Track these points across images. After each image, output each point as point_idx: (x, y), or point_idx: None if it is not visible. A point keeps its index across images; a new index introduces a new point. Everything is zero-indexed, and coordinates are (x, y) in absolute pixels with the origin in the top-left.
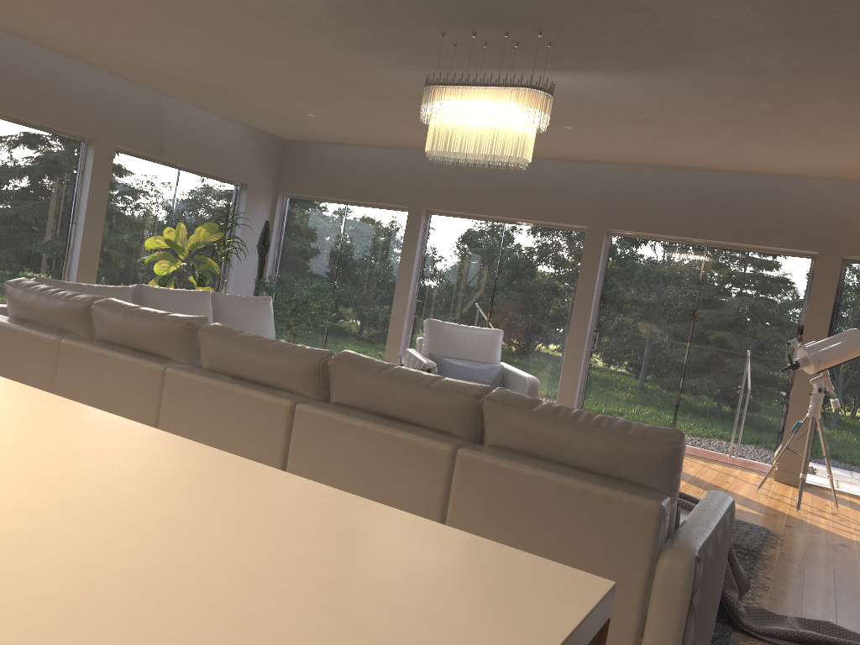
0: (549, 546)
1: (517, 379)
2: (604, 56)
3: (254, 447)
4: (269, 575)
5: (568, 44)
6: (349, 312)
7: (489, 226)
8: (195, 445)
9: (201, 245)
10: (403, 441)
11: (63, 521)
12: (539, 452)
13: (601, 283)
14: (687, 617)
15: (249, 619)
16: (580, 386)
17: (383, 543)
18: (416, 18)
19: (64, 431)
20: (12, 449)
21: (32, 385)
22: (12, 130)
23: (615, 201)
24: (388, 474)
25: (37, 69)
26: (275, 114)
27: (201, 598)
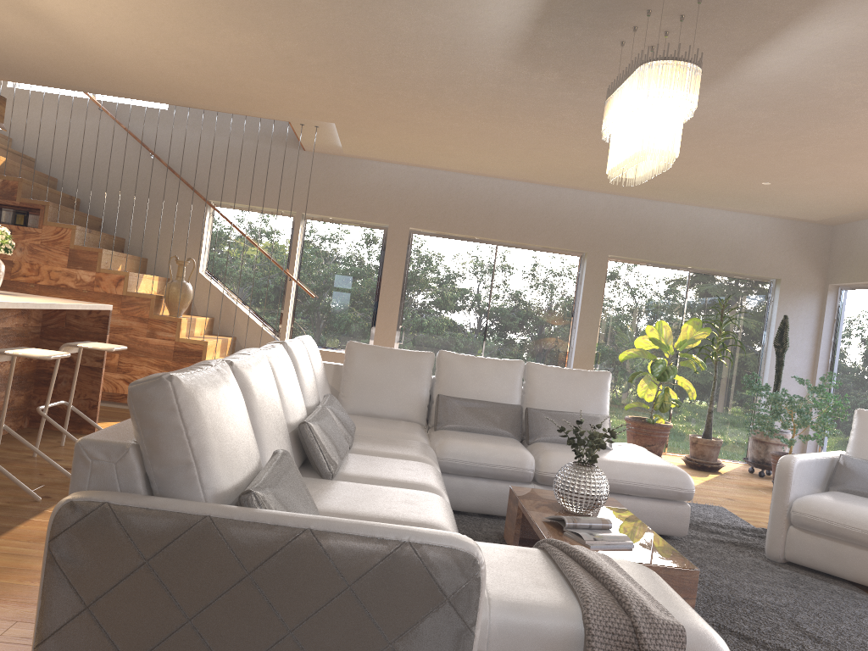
0: None
1: None
2: None
3: None
4: None
5: None
6: None
7: None
8: None
9: (691, 343)
10: None
11: None
12: None
13: None
14: (44, 565)
15: None
16: None
17: None
18: (579, 40)
19: None
20: None
21: None
22: (517, 254)
23: None
24: None
25: (531, 201)
26: (744, 193)
27: None
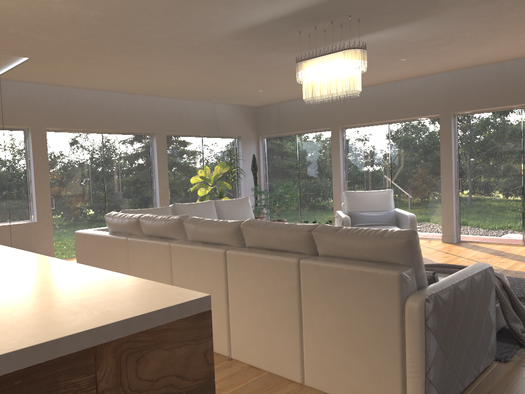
0: (350, 304)
1: (403, 217)
2: (394, 17)
3: (212, 276)
4: (61, 303)
5: (369, 17)
6: (310, 195)
7: (379, 128)
8: (94, 268)
9: (219, 175)
10: (274, 260)
11: (8, 296)
12: (342, 255)
13: (456, 147)
14: (425, 333)
15: (37, 314)
16: (456, 214)
17: (124, 291)
18: (281, 29)
19: (45, 270)
20: (17, 278)
21: (120, 262)
22: (115, 138)
23: (453, 94)
24: (271, 279)
25: (120, 104)
26: (243, 95)
27: (28, 311)
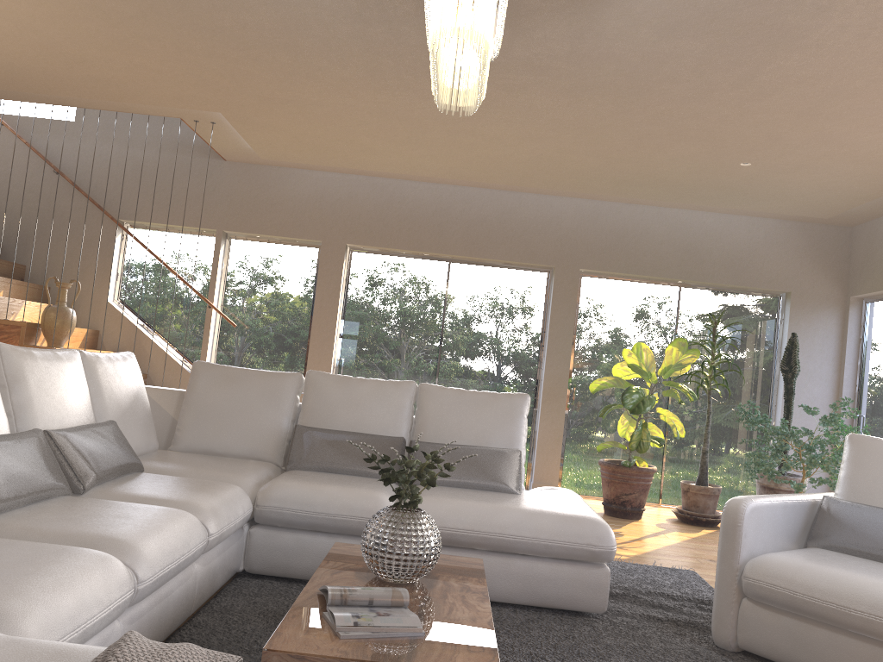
0: None
1: None
2: None
3: None
4: None
5: None
6: None
7: None
8: None
9: (678, 369)
10: None
11: None
12: None
13: None
14: None
15: None
16: None
17: None
18: None
19: None
20: None
21: None
22: (474, 271)
23: None
24: None
25: (487, 210)
26: (726, 182)
27: None
